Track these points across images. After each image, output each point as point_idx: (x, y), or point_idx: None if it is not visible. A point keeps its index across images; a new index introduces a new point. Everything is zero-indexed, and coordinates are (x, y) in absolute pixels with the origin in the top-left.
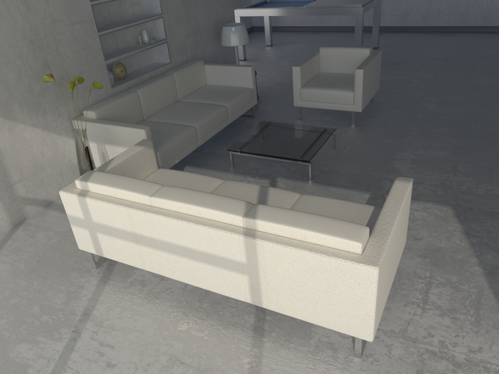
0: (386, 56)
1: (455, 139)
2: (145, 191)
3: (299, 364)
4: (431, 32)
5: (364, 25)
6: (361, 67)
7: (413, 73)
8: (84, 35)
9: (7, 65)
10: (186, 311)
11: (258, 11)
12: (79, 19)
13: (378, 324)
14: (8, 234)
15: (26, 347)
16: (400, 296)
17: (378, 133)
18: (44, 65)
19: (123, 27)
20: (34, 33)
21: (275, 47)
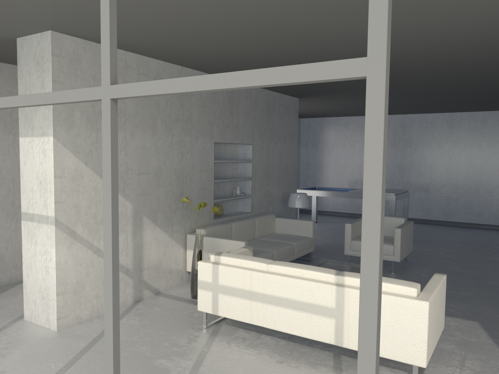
0: (415, 237)
1: (477, 287)
2: (263, 261)
3: None
4: (451, 226)
5: None
6: (399, 227)
7: (439, 248)
8: (206, 180)
9: (162, 187)
10: (280, 354)
11: (311, 192)
12: (205, 169)
13: (429, 359)
14: (131, 306)
15: (165, 361)
16: (443, 362)
17: (414, 278)
18: (181, 193)
19: (228, 180)
20: (181, 172)
21: (319, 223)
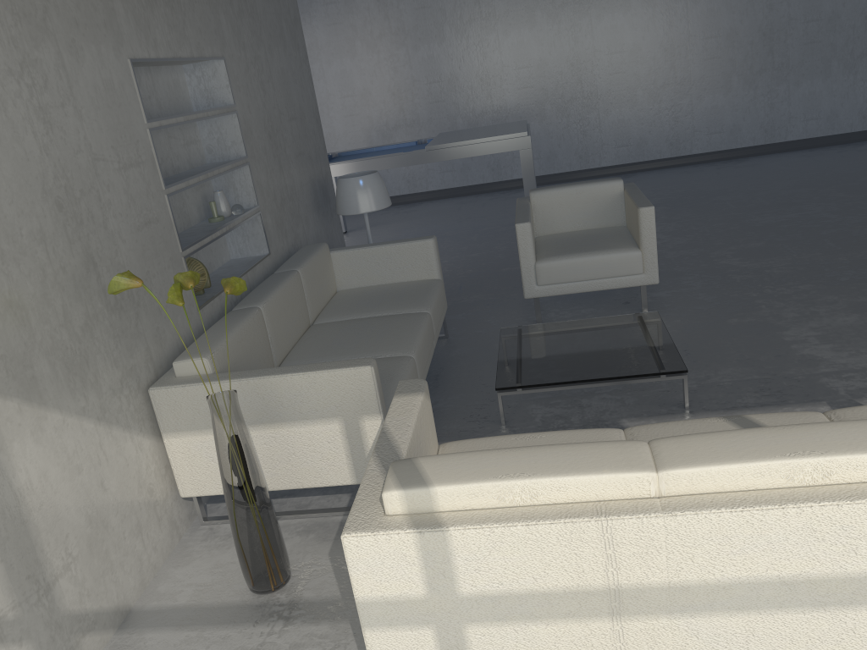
0: None
1: (839, 296)
2: (630, 463)
3: None
4: (596, 177)
5: (486, 180)
6: (645, 204)
7: None
8: (145, 194)
9: (18, 261)
10: None
11: (338, 168)
12: (134, 157)
13: None
14: None
15: None
16: None
17: (704, 313)
18: (86, 259)
19: (199, 179)
20: (62, 184)
21: (356, 234)
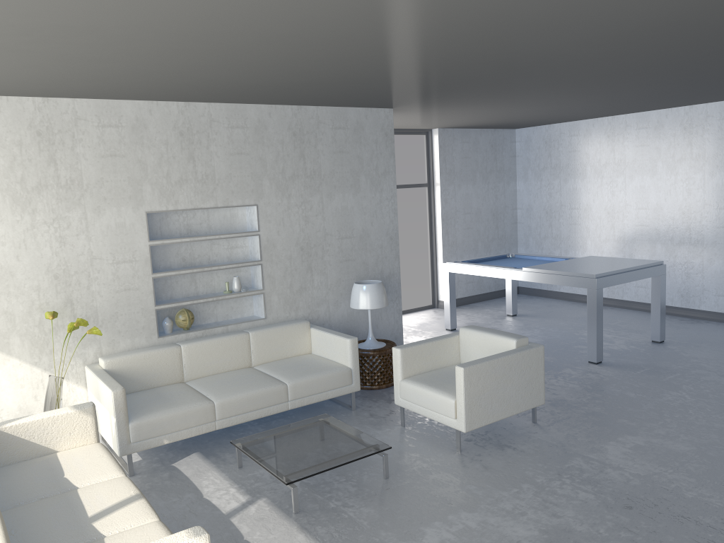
0: (656, 358)
1: (577, 515)
2: None
3: None
4: None
5: (675, 304)
6: (467, 364)
7: (663, 391)
8: (131, 275)
9: (18, 296)
10: None
11: (469, 268)
12: (128, 258)
13: None
14: None
15: None
16: None
17: (476, 472)
18: (67, 301)
19: (193, 271)
20: (62, 268)
21: (514, 319)
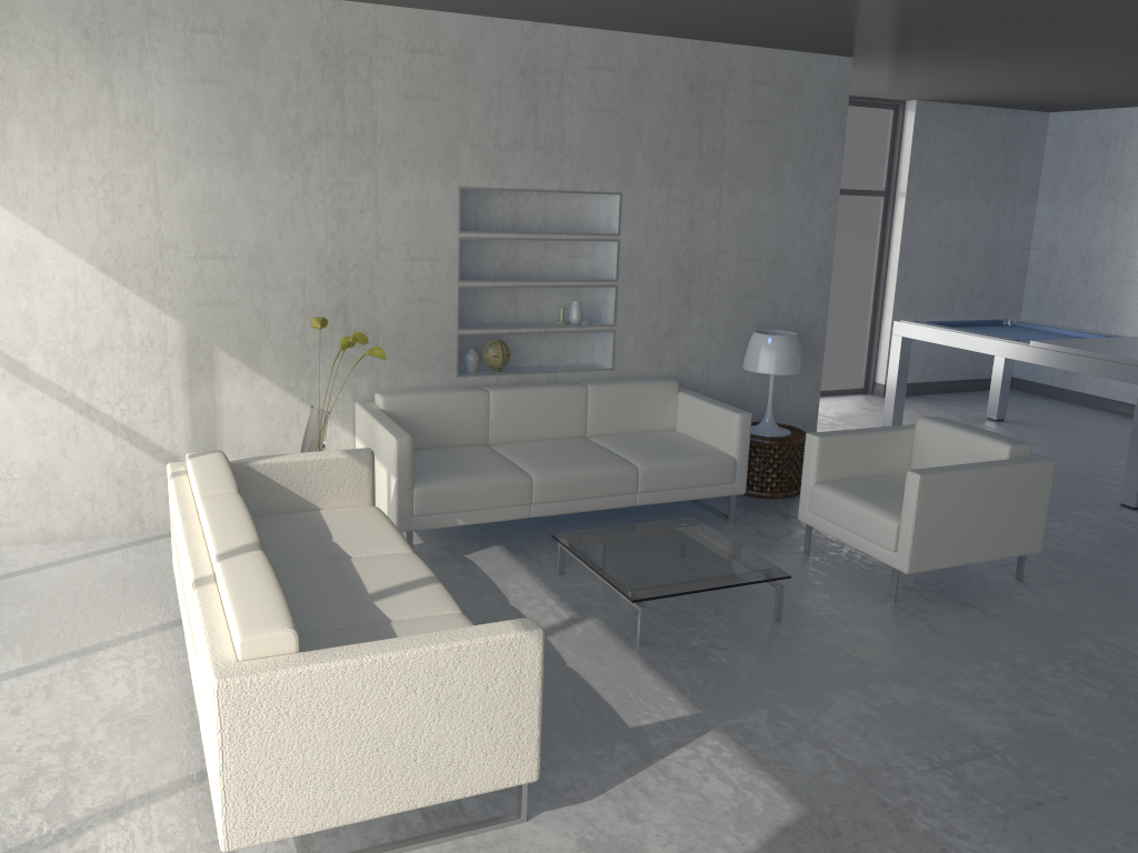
0: None
1: (1076, 716)
2: (206, 489)
3: (157, 845)
4: None
5: None
6: (927, 470)
7: None
8: (430, 280)
9: (276, 291)
10: (172, 707)
11: (937, 334)
12: (428, 254)
13: (265, 837)
14: None
15: None
16: None
17: (917, 633)
18: (339, 306)
19: (516, 284)
20: (338, 257)
21: (999, 426)
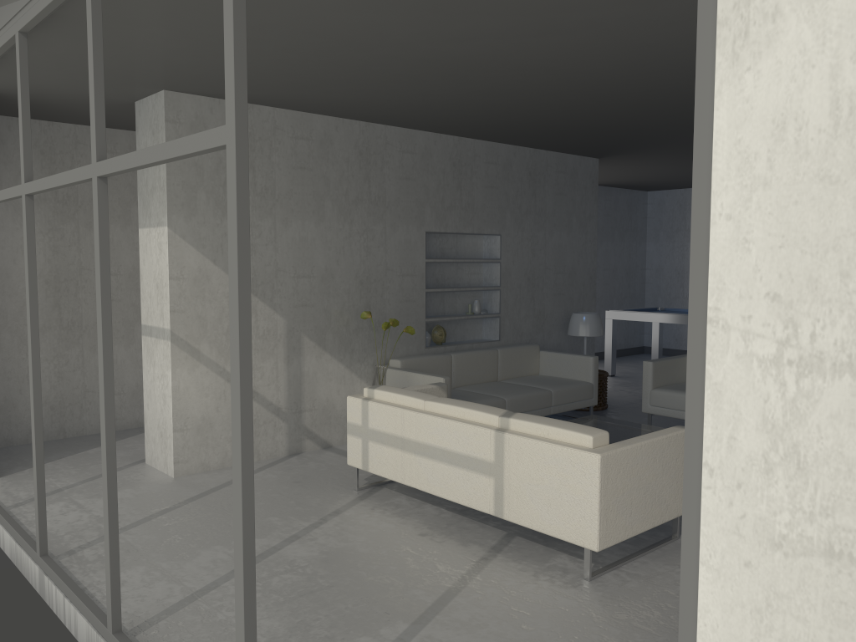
0: None
1: None
2: (422, 397)
3: (523, 572)
4: None
5: None
6: None
7: None
8: (411, 288)
9: (334, 297)
10: (431, 527)
11: (636, 315)
12: (410, 272)
13: (611, 542)
14: (282, 459)
15: (276, 519)
16: (665, 558)
17: None
18: (366, 305)
19: (452, 290)
20: (366, 275)
21: None
